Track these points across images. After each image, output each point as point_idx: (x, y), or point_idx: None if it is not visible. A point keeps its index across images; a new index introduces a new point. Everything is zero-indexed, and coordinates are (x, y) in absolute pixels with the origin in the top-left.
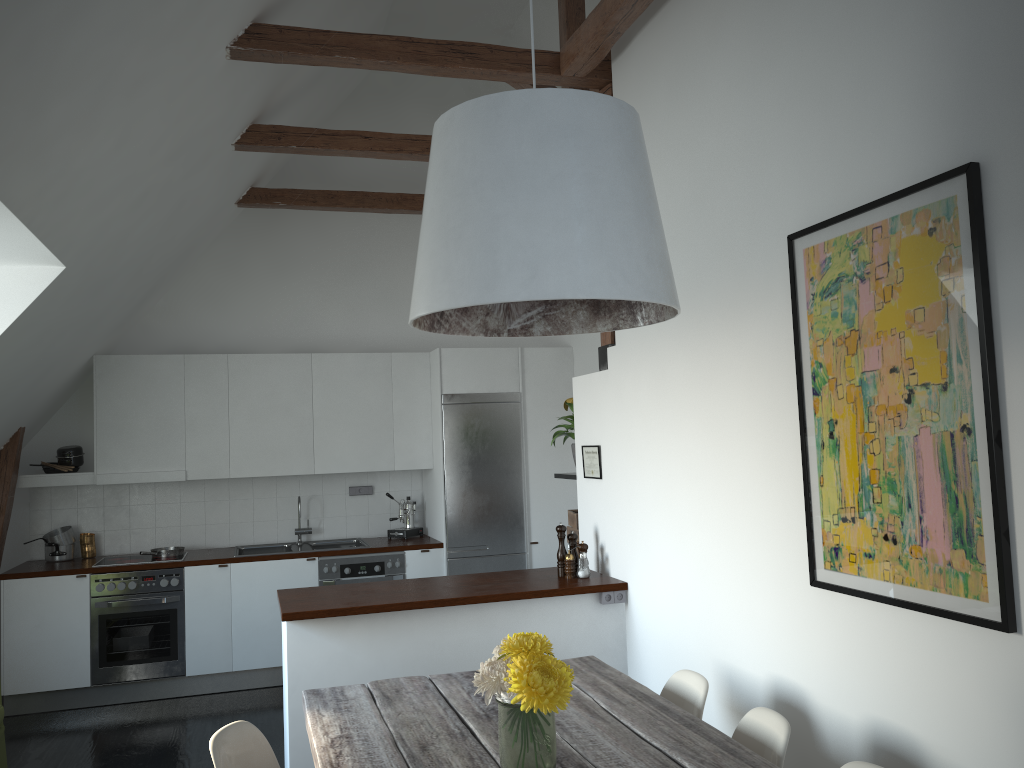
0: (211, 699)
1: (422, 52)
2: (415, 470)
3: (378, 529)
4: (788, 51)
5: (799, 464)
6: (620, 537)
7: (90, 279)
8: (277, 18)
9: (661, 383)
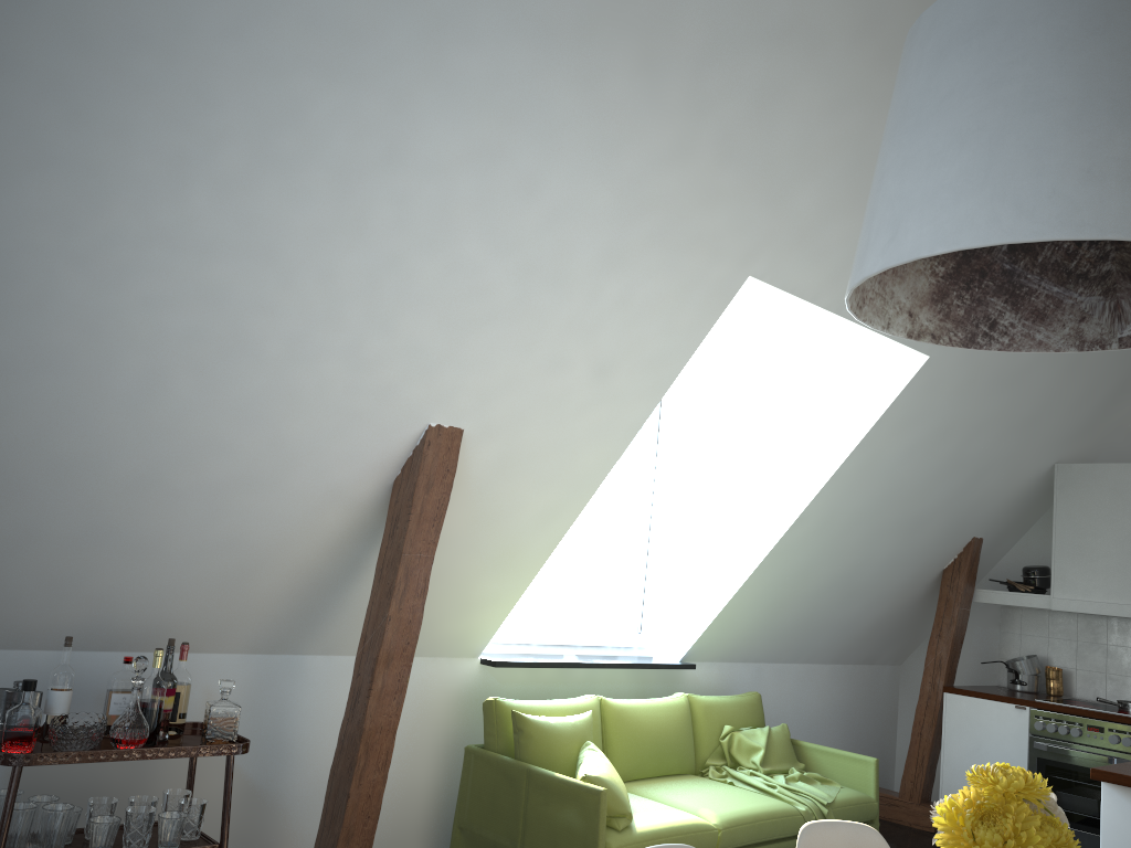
0: None
1: None
2: None
3: None
4: None
5: None
6: None
7: (982, 370)
8: None
9: None
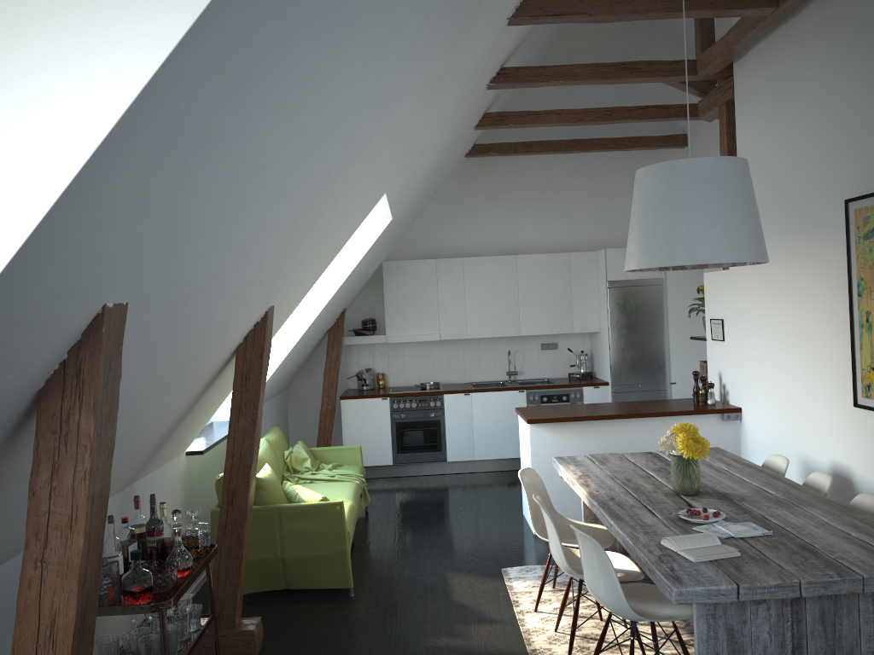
0: (463, 476)
1: (604, 72)
2: (586, 332)
3: (561, 372)
4: (848, 85)
5: (849, 336)
6: (736, 379)
7: (397, 221)
8: (511, 57)
9: (765, 281)
